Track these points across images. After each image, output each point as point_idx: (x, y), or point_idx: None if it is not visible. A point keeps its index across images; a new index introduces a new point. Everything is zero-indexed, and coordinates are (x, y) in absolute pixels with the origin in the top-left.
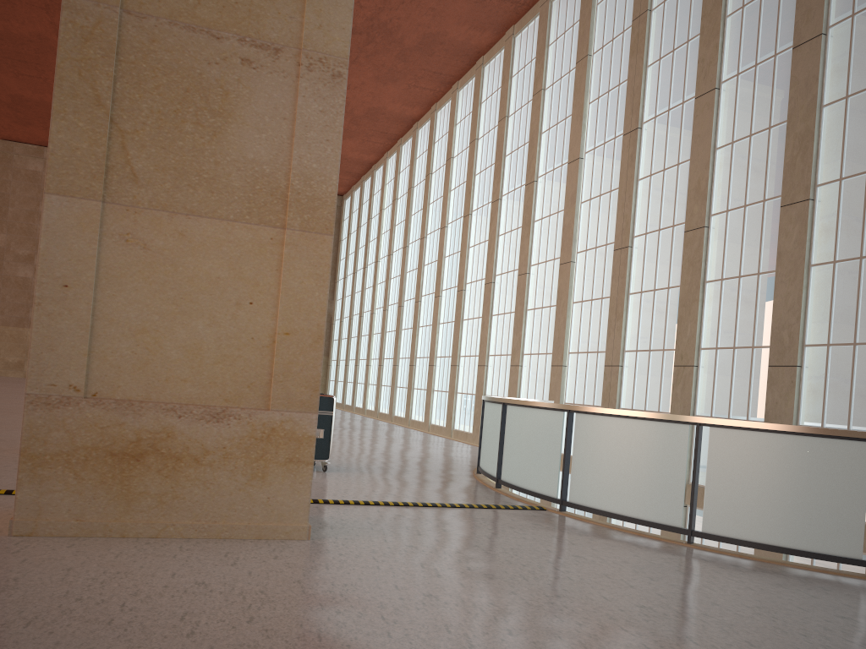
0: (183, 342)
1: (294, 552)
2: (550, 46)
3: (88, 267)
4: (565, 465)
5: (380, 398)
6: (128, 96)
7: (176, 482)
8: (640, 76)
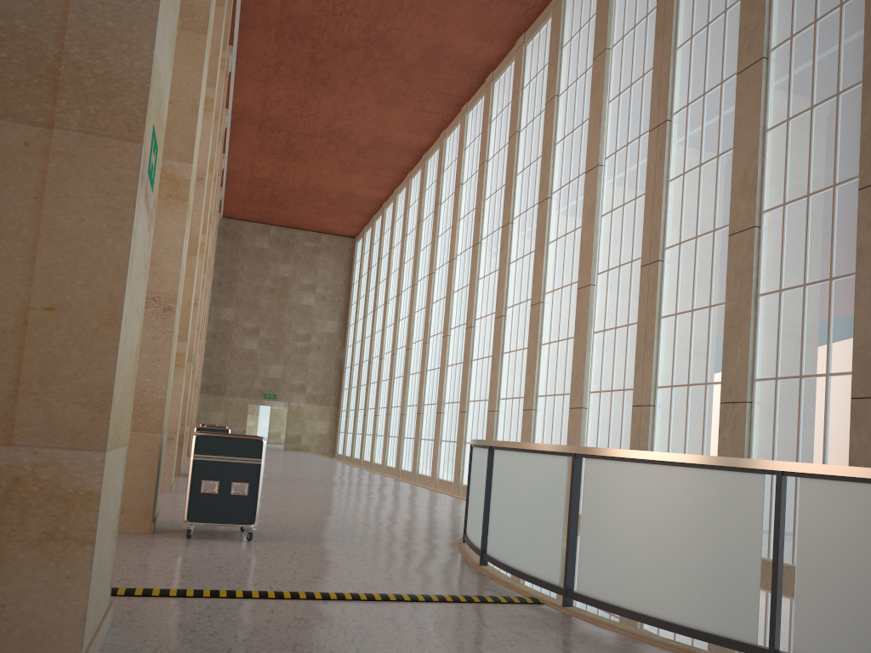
0: None
1: None
2: (564, 48)
3: None
4: (570, 536)
5: (388, 450)
6: None
7: None
8: (668, 60)
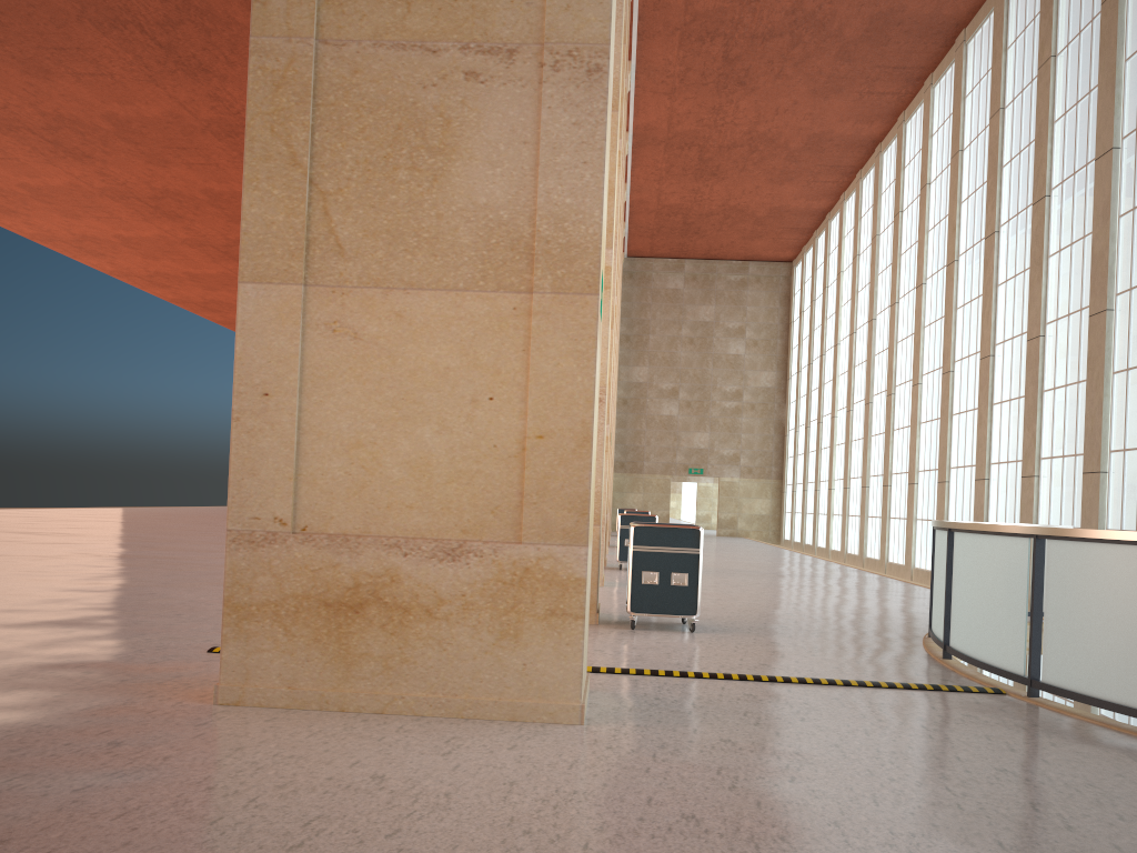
0: (407, 457)
1: (545, 741)
2: None
3: (290, 369)
4: (1033, 623)
5: (848, 533)
6: (329, 148)
7: (404, 640)
8: None
